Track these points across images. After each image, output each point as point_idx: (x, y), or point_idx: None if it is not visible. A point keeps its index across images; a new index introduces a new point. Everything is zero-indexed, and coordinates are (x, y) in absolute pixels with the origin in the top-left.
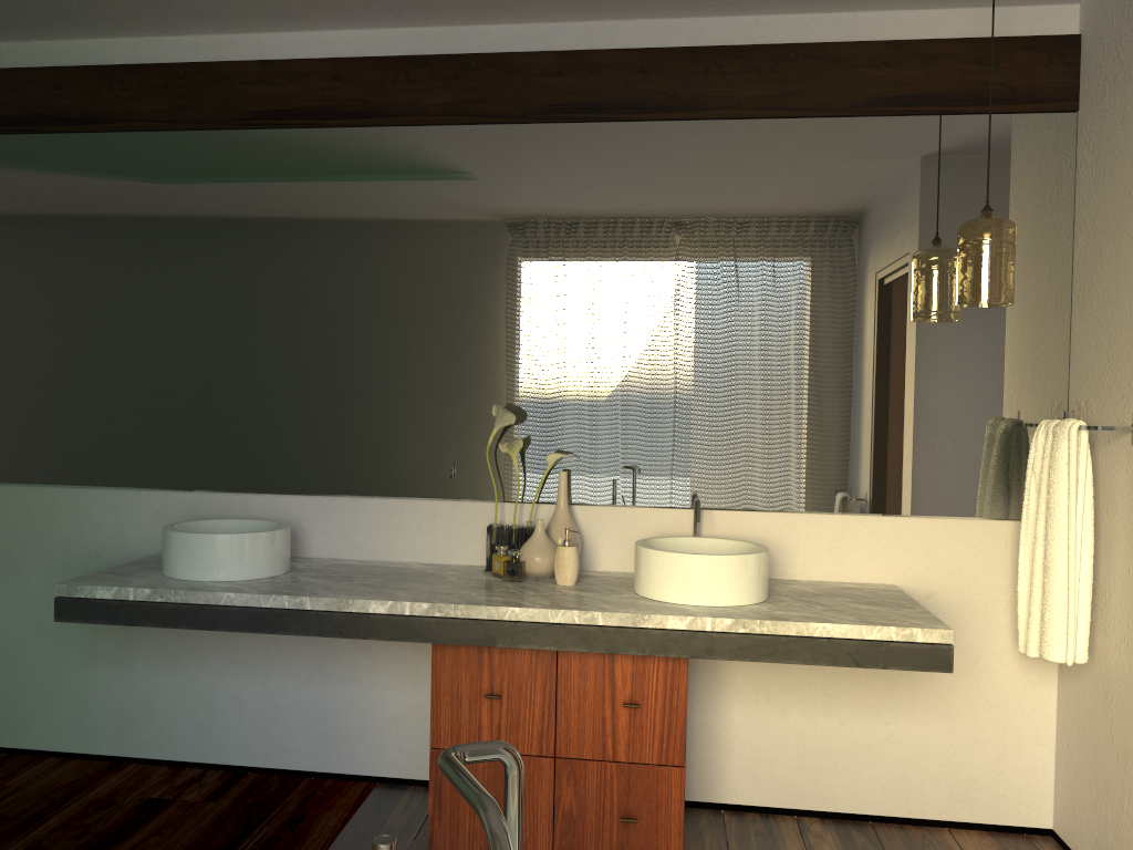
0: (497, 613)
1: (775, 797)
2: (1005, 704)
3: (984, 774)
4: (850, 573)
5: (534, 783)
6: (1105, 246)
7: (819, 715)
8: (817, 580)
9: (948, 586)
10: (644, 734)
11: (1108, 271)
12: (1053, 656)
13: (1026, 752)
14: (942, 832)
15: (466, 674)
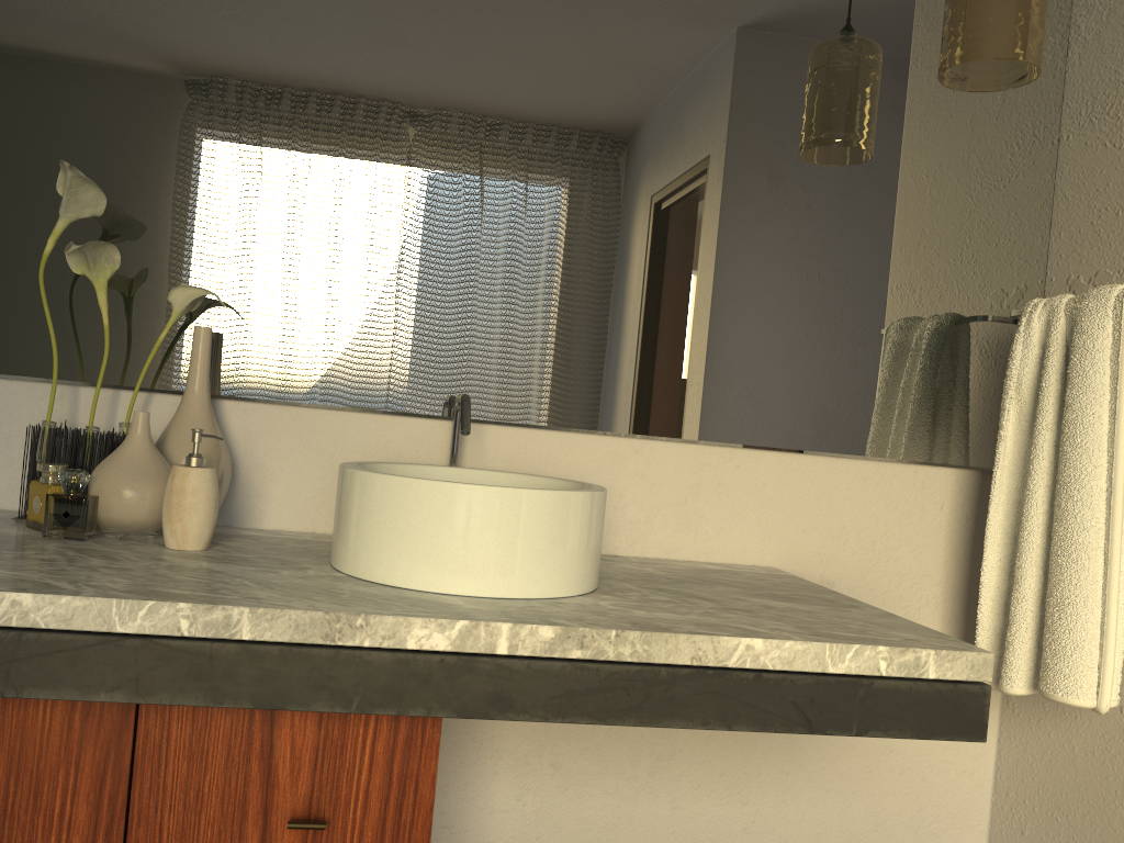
0: None
1: None
2: (923, 765)
3: None
4: (707, 547)
5: None
6: None
7: (640, 792)
8: (652, 557)
9: (855, 571)
10: None
11: None
12: (1078, 697)
13: (947, 840)
14: None
15: None
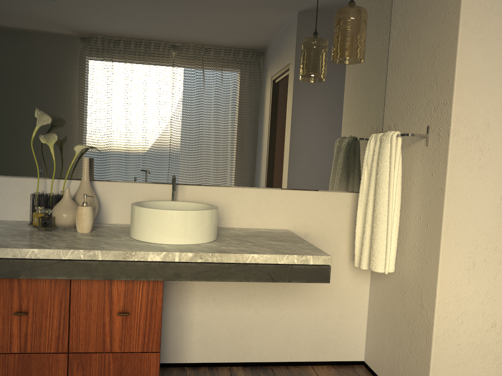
0: (20, 254)
1: (217, 356)
2: (343, 295)
3: (331, 334)
4: (264, 223)
5: (53, 372)
6: (411, 32)
7: (244, 307)
8: (245, 227)
9: (317, 230)
10: (132, 332)
11: (412, 47)
12: (378, 269)
13: (352, 320)
14: (308, 369)
15: (0, 298)
